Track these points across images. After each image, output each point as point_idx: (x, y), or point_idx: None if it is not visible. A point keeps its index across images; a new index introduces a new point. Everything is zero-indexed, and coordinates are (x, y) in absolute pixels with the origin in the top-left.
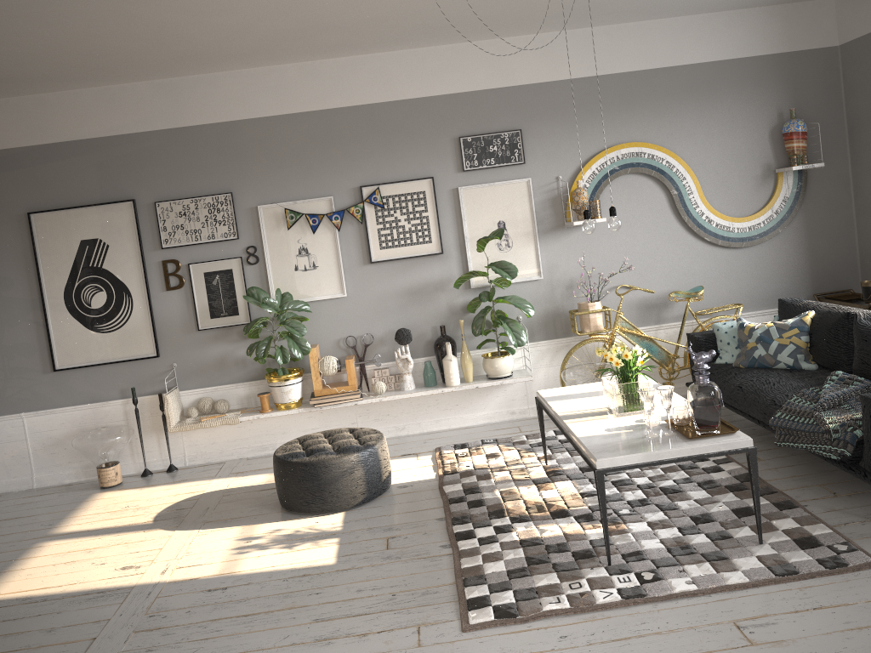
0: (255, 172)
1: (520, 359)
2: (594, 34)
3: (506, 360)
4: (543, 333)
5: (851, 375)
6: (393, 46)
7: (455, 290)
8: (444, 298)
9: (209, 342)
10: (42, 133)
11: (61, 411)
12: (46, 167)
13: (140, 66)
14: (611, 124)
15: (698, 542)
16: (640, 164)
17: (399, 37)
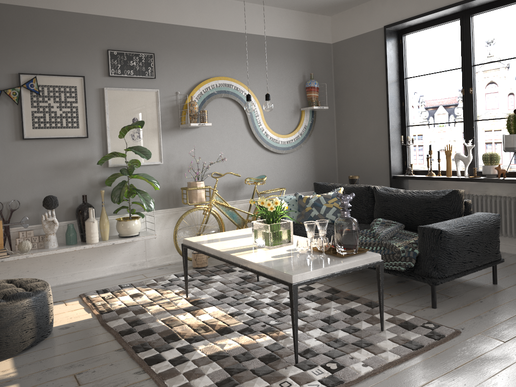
0: None
1: (142, 223)
2: (205, 0)
3: (137, 223)
4: (160, 204)
5: (388, 220)
6: None
7: (95, 168)
8: (86, 174)
9: None
10: None
11: None
12: None
13: None
14: (213, 62)
15: (342, 336)
16: (229, 92)
17: None
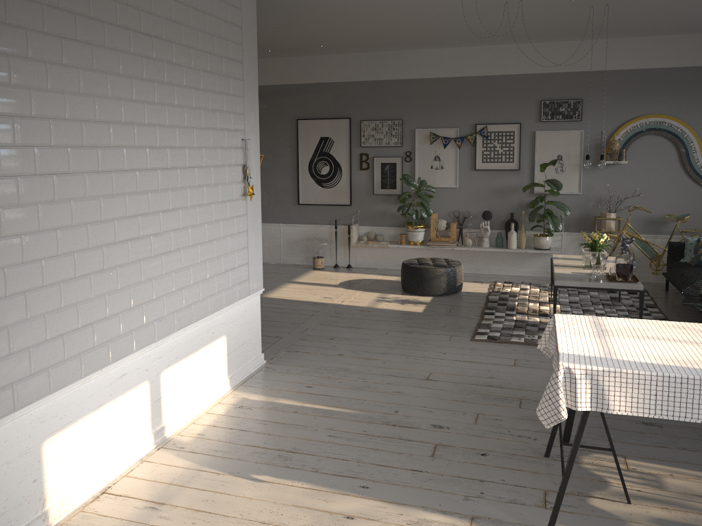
0: (417, 109)
1: (558, 241)
2: (643, 41)
3: (547, 239)
4: (576, 228)
5: None
6: (507, 42)
7: (524, 193)
8: (516, 197)
9: (378, 201)
10: (309, 77)
11: (299, 226)
12: (309, 95)
13: (364, 47)
14: (645, 101)
15: None
16: (660, 129)
17: (510, 39)
